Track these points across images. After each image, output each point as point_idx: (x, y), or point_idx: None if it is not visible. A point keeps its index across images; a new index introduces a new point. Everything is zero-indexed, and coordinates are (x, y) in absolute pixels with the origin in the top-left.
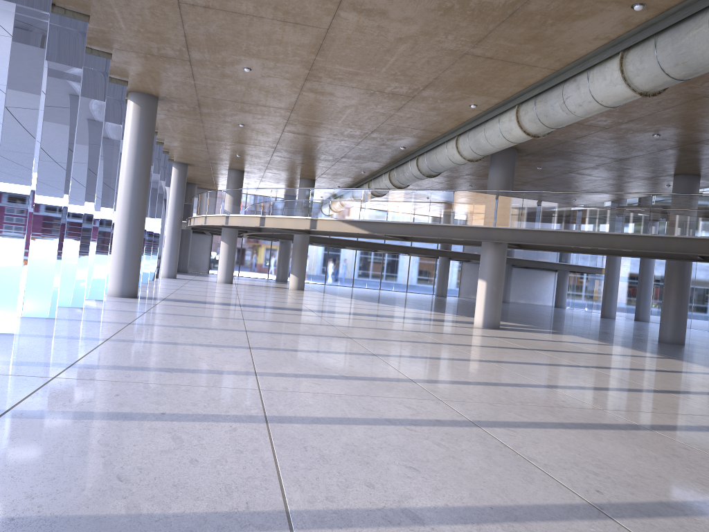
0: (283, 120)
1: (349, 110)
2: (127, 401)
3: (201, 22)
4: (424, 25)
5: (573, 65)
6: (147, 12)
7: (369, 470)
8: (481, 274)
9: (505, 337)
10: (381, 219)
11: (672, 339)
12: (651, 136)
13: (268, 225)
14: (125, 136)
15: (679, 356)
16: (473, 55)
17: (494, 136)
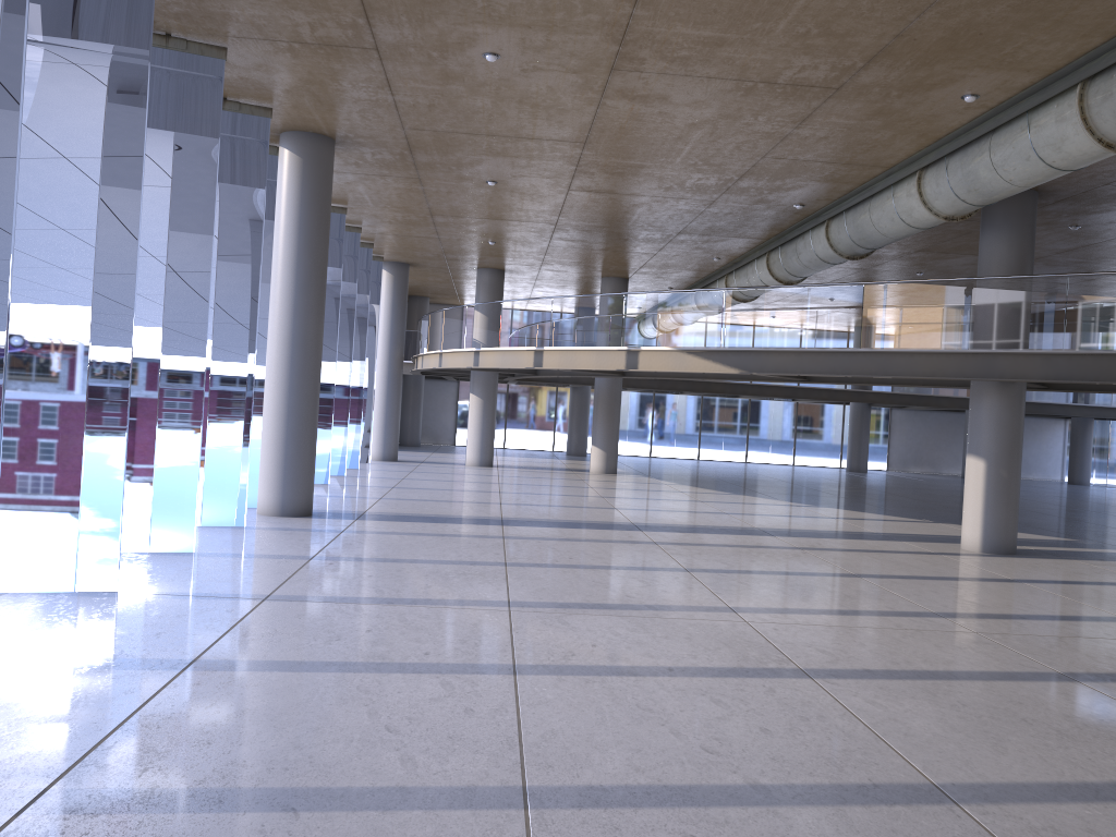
0: (568, 165)
1: (698, 133)
2: None
3: None
4: None
5: None
6: None
7: None
8: (974, 446)
9: (1046, 579)
10: (763, 346)
11: None
12: None
13: (550, 365)
14: (277, 216)
15: None
16: None
17: (1014, 161)
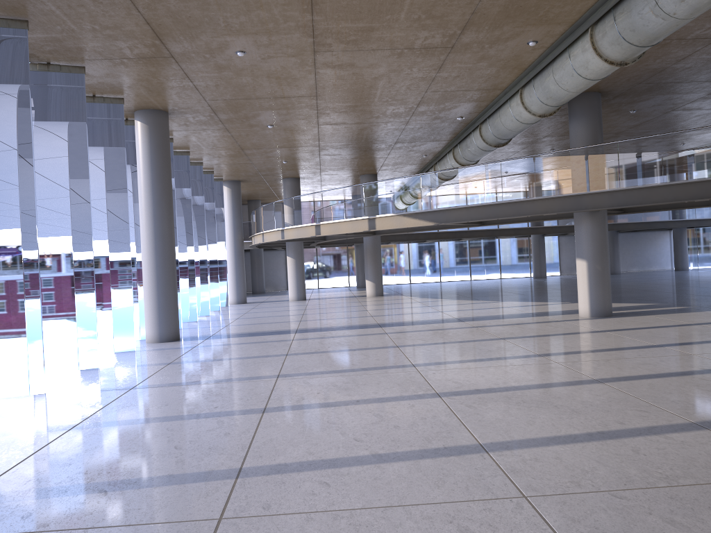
0: (312, 110)
1: (381, 82)
2: None
3: None
4: None
5: None
6: None
7: None
8: (579, 252)
9: (622, 328)
10: (446, 206)
11: None
12: None
13: (325, 233)
14: (137, 161)
15: None
16: None
17: (566, 77)
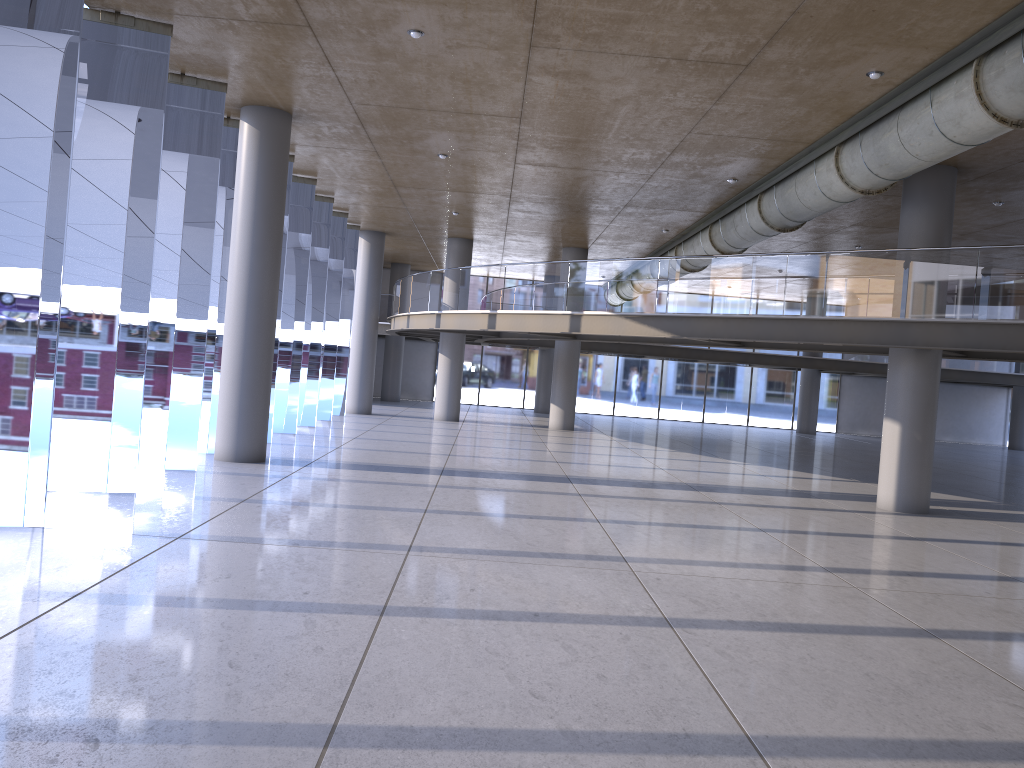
0: (510, 140)
1: (624, 108)
2: None
3: None
4: None
5: None
6: None
7: None
8: (890, 410)
9: (948, 538)
10: (694, 312)
11: None
12: None
13: (502, 327)
14: (236, 184)
15: None
16: None
17: (919, 136)
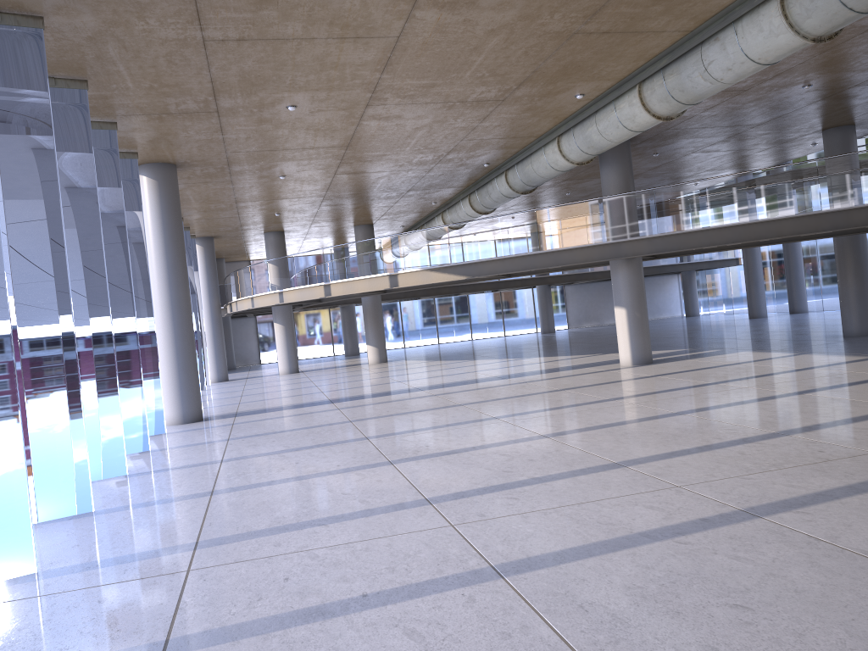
0: (336, 160)
1: (420, 132)
2: (306, 586)
3: (233, 60)
4: (524, 8)
5: (713, 20)
6: (162, 61)
7: (689, 623)
8: (617, 300)
9: (670, 372)
10: (479, 258)
11: (861, 330)
12: (800, 89)
13: (336, 293)
14: (146, 222)
15: None
16: (585, 32)
17: (610, 129)
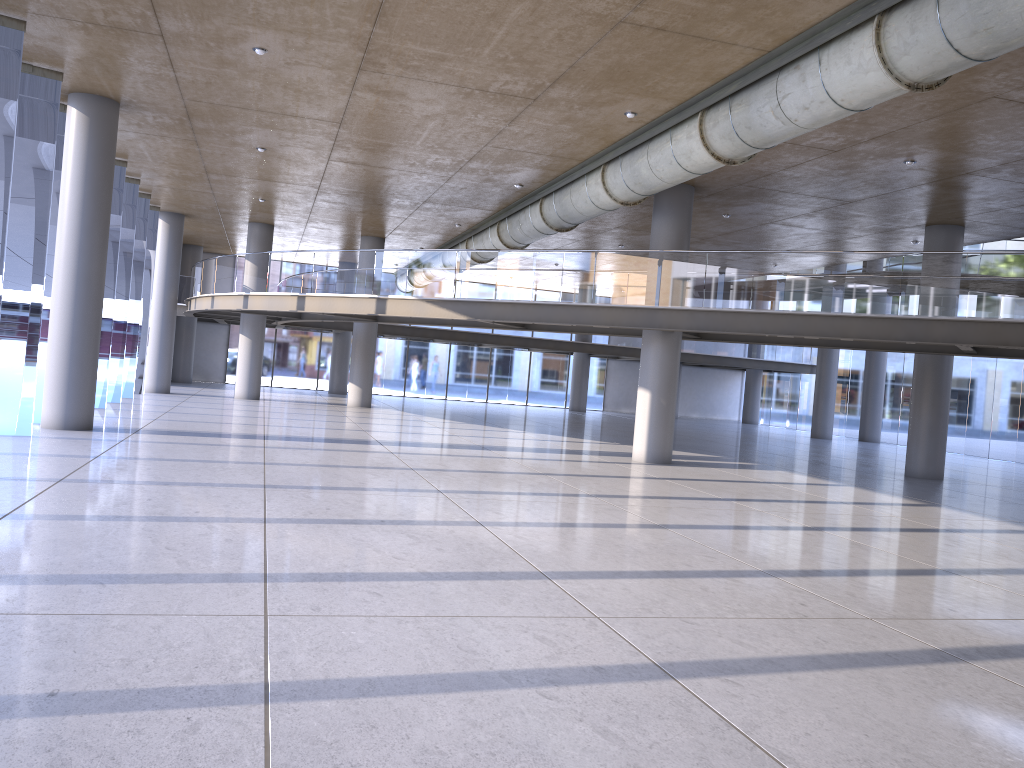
0: (328, 140)
1: (432, 123)
2: None
3: None
4: None
5: (795, 42)
6: None
7: None
8: (643, 380)
9: (683, 477)
10: (486, 298)
11: (926, 471)
12: (901, 164)
13: (311, 308)
14: (64, 166)
15: (945, 501)
16: (634, 23)
17: (662, 164)
